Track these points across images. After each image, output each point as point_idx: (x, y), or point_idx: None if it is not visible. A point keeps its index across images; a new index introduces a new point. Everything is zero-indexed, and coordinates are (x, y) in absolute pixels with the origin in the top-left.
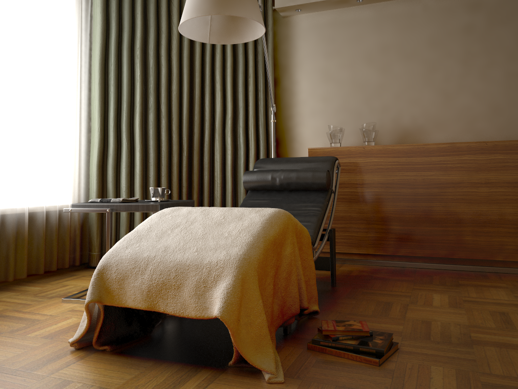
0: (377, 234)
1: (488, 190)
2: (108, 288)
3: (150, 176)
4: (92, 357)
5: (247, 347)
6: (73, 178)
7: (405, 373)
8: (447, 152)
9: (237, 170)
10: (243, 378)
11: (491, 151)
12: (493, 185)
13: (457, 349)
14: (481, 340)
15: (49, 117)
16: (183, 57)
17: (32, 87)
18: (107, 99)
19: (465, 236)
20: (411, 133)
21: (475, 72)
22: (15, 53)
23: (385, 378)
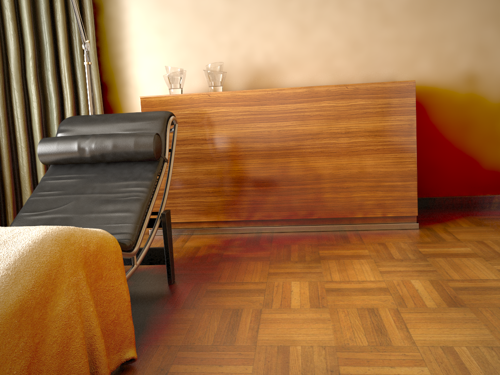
0: (229, 197)
1: (348, 140)
2: None
3: None
4: None
5: None
6: None
7: None
8: (305, 98)
9: (49, 128)
10: None
11: (352, 95)
12: (354, 134)
13: None
14: None
15: None
16: None
17: None
18: None
19: (325, 194)
20: (265, 73)
21: (333, 0)
22: None
23: None
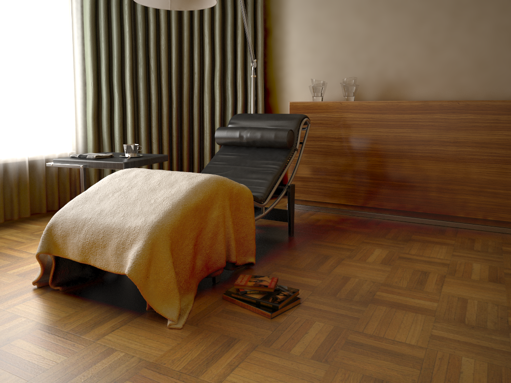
0: (349, 186)
1: (456, 149)
2: (55, 243)
3: (141, 126)
4: (46, 295)
5: (155, 298)
6: (71, 128)
7: (288, 327)
8: (420, 110)
9: (225, 121)
10: (152, 322)
11: (462, 110)
12: (461, 144)
13: (351, 306)
14: (380, 299)
15: (43, 75)
16: (171, 12)
17: (24, 48)
18: (99, 54)
19: (431, 192)
20: (395, 87)
21: (463, 24)
22: (5, 17)
23: (268, 330)
